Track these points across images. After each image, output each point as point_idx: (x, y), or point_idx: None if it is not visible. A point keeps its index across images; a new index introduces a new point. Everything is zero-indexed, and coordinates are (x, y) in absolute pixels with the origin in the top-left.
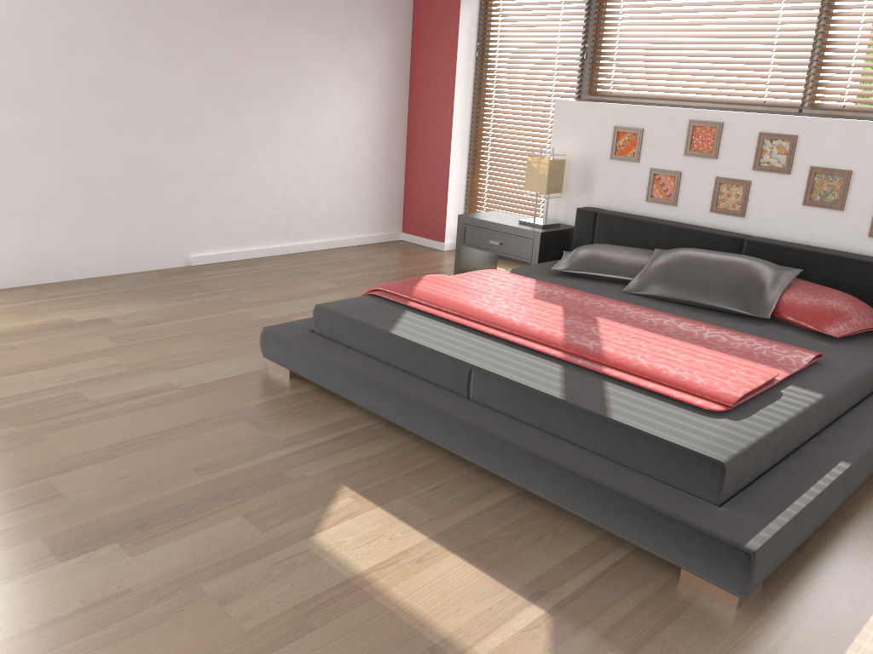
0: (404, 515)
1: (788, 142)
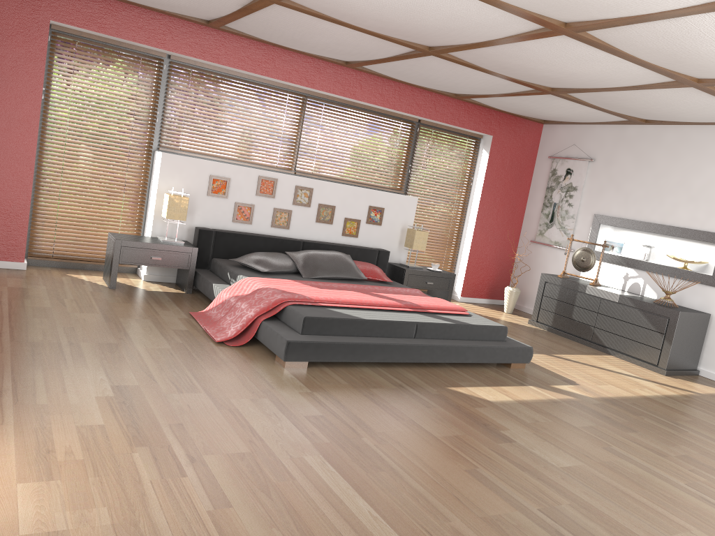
0: (472, 385)
1: (309, 191)
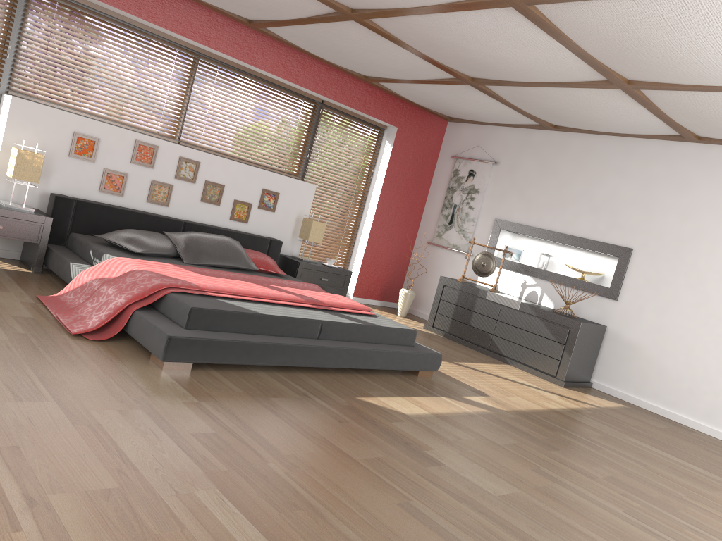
0: (383, 395)
1: (195, 165)
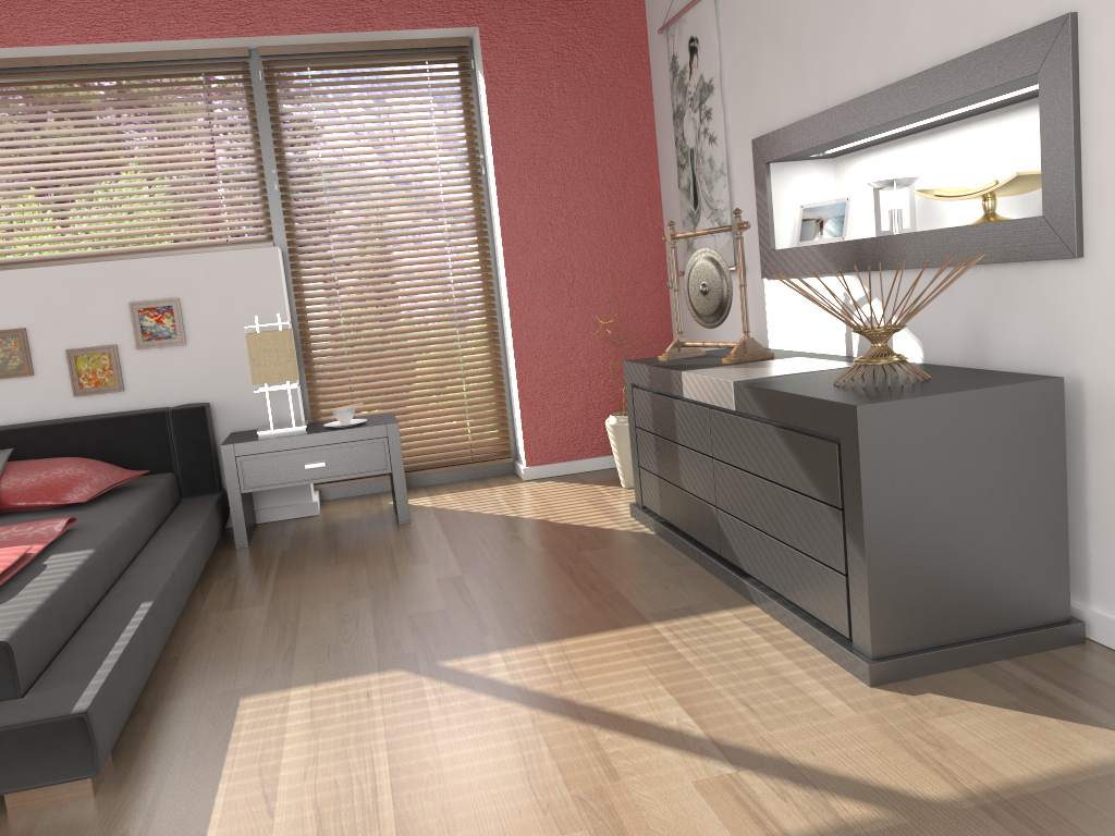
0: None
1: None
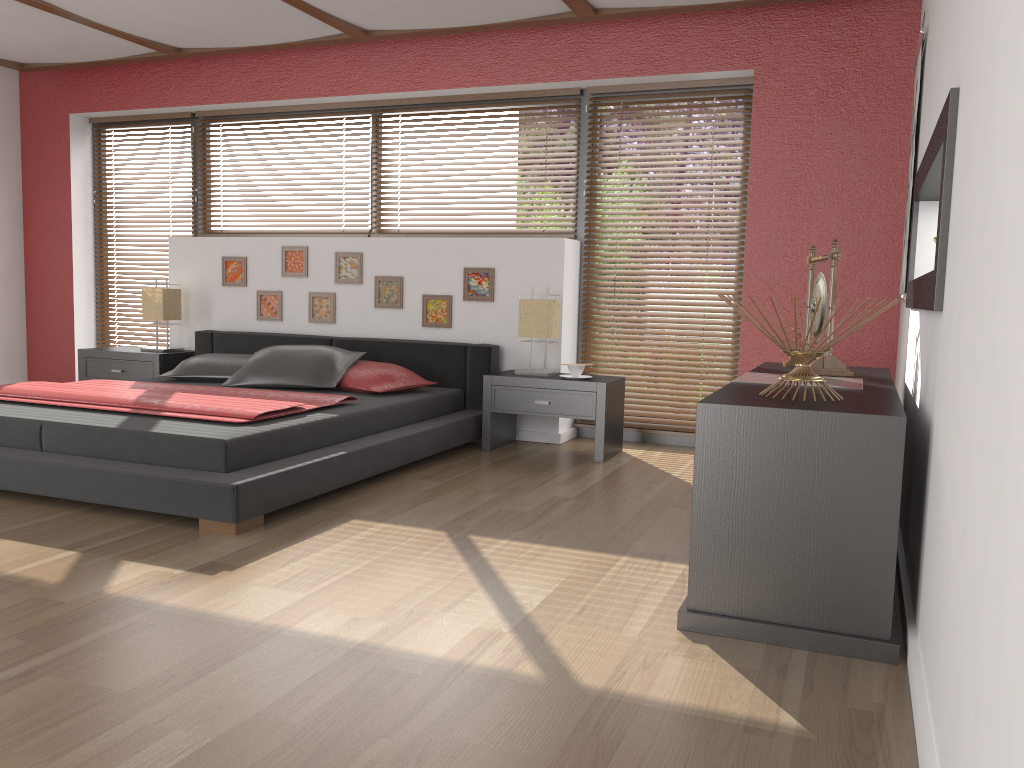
0: None
1: (357, 258)
